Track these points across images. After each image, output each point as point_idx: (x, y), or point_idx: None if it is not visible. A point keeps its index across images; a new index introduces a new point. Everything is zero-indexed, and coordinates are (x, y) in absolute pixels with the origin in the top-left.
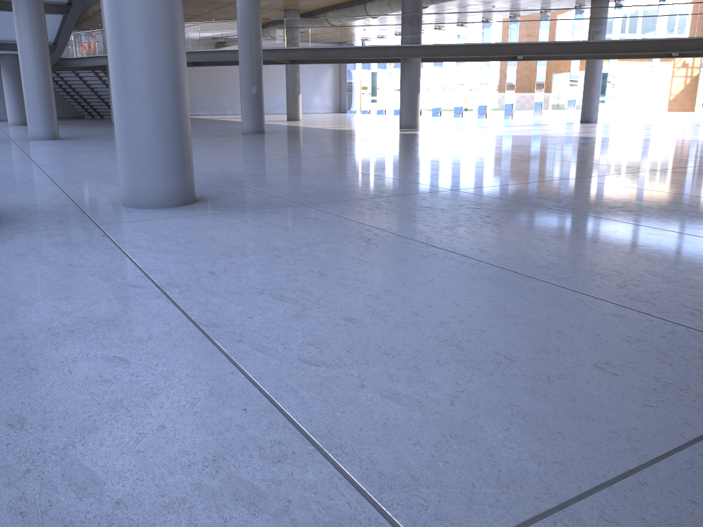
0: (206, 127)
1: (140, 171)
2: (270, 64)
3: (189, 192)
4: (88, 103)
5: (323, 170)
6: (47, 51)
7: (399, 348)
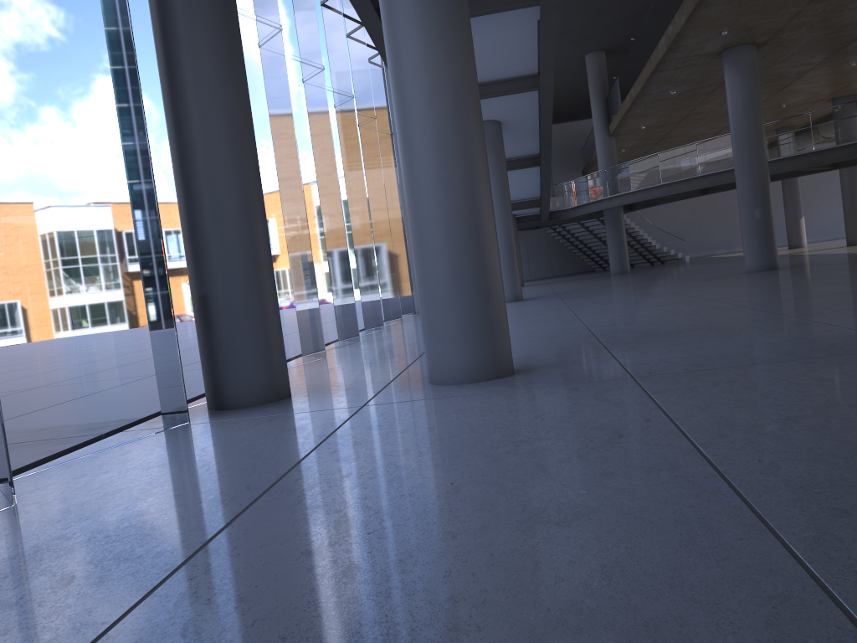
0: (711, 269)
1: (435, 340)
2: (802, 175)
3: (495, 363)
4: (597, 254)
5: (759, 321)
6: (508, 208)
7: (313, 633)
